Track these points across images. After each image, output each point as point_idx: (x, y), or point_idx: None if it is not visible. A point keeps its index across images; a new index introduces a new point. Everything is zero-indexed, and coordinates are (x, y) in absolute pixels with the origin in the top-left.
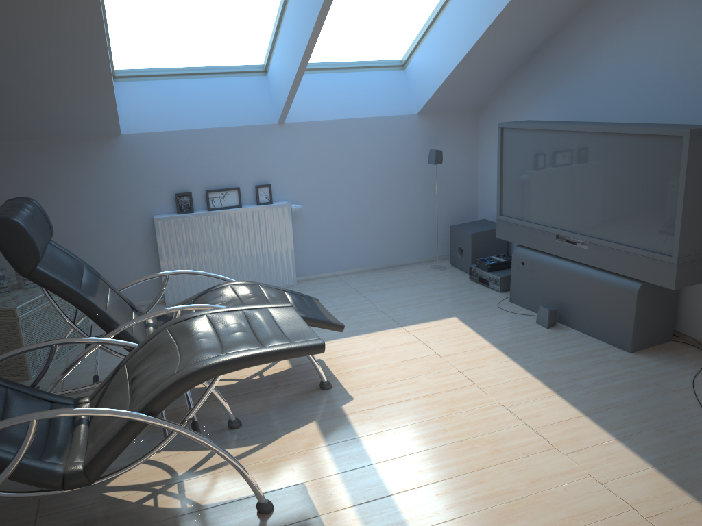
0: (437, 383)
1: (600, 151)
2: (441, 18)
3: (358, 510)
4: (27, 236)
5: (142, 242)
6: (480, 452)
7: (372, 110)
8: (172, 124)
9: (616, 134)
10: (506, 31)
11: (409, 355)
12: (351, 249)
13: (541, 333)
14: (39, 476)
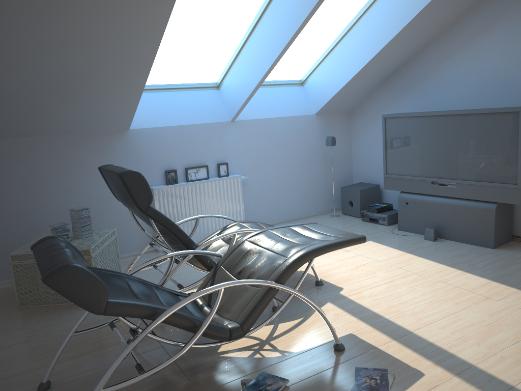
0: (389, 275)
1: (461, 125)
2: (335, 51)
3: (398, 341)
4: (146, 183)
5: None
6: (447, 305)
7: (288, 112)
8: (162, 122)
9: (472, 114)
10: (384, 57)
11: (359, 263)
12: (277, 206)
13: (432, 244)
14: (217, 330)
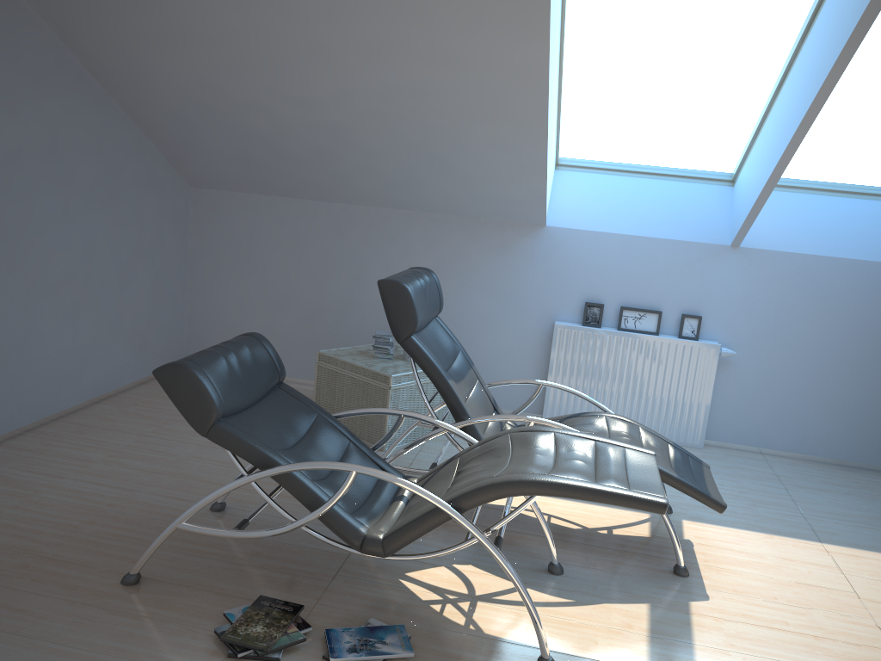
0: (835, 627)
1: None
2: None
3: None
4: (411, 304)
5: (536, 346)
6: None
7: (869, 251)
8: (603, 225)
9: None
10: None
11: (813, 580)
12: (791, 425)
13: None
14: (344, 528)
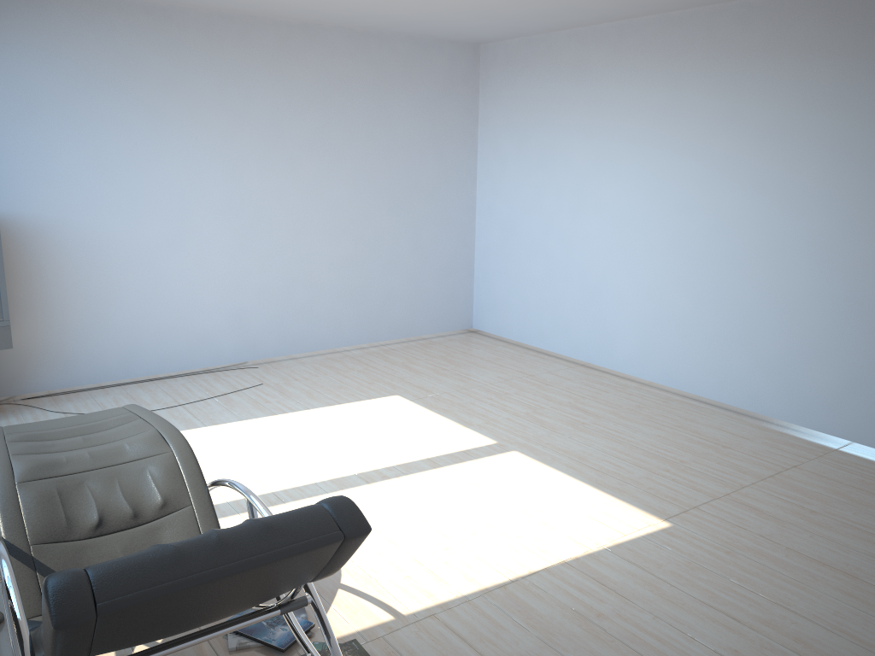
0: None
1: None
2: None
3: None
4: None
5: None
6: None
7: None
8: None
9: None
10: None
11: None
12: None
13: None
14: None
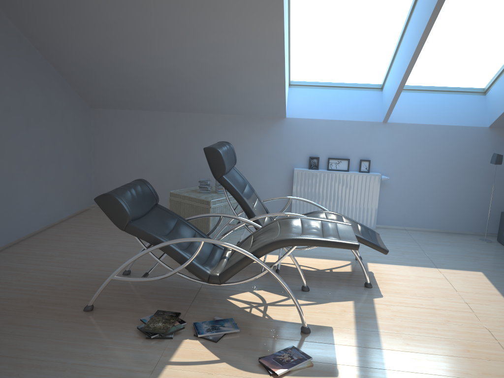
0: (445, 304)
1: None
2: None
3: (358, 349)
4: (222, 159)
5: (285, 182)
6: (454, 347)
7: (453, 121)
8: (316, 115)
9: None
10: None
11: (433, 285)
12: (419, 214)
13: None
14: (199, 271)
